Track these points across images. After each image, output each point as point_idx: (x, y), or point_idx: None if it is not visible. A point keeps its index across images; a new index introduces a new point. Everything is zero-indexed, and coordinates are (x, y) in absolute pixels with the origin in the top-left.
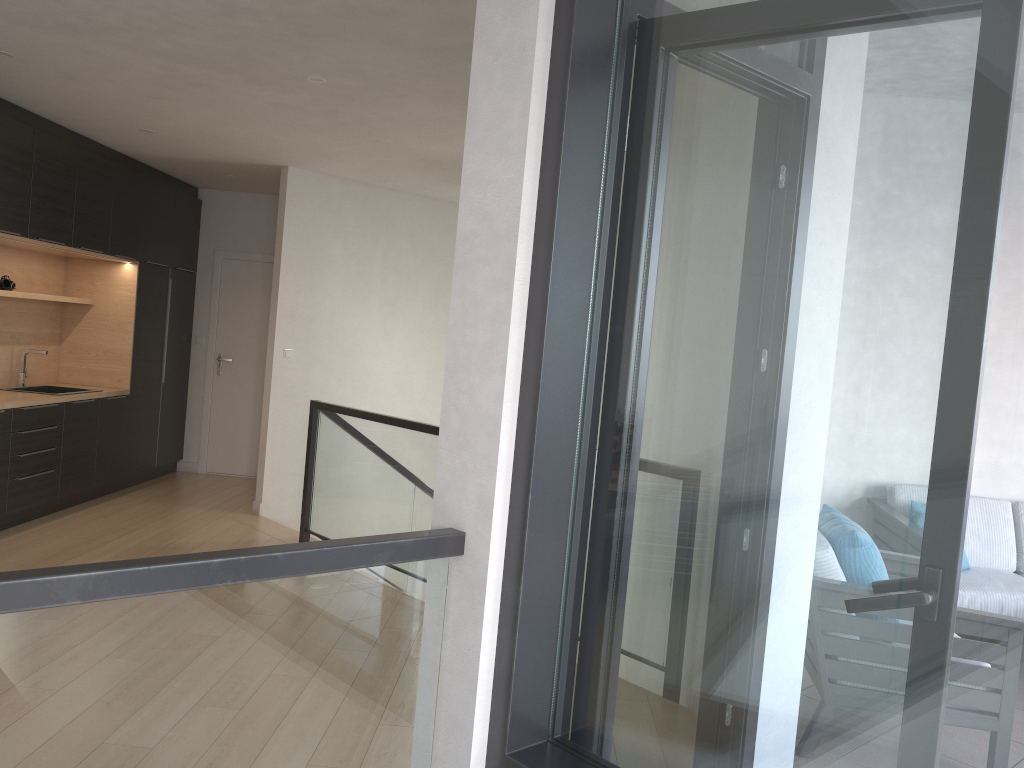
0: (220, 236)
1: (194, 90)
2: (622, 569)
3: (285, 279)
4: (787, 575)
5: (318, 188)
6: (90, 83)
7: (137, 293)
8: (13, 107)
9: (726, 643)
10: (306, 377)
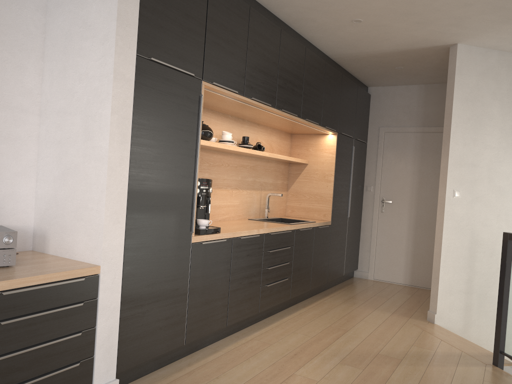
0: (383, 117)
1: None
2: None
3: (454, 134)
4: None
5: (480, 59)
6: None
7: (336, 154)
8: (267, 12)
9: None
10: (470, 213)
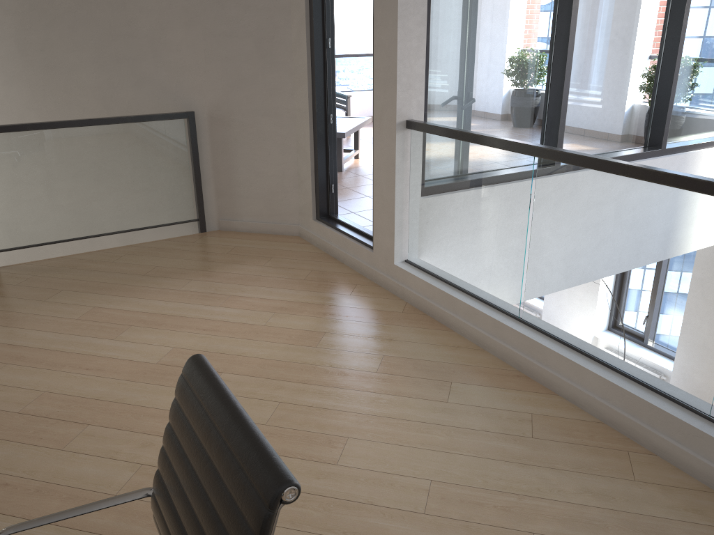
0: None
1: None
2: (435, 116)
3: None
4: (478, 100)
5: None
6: None
7: None
8: None
9: (465, 125)
10: None
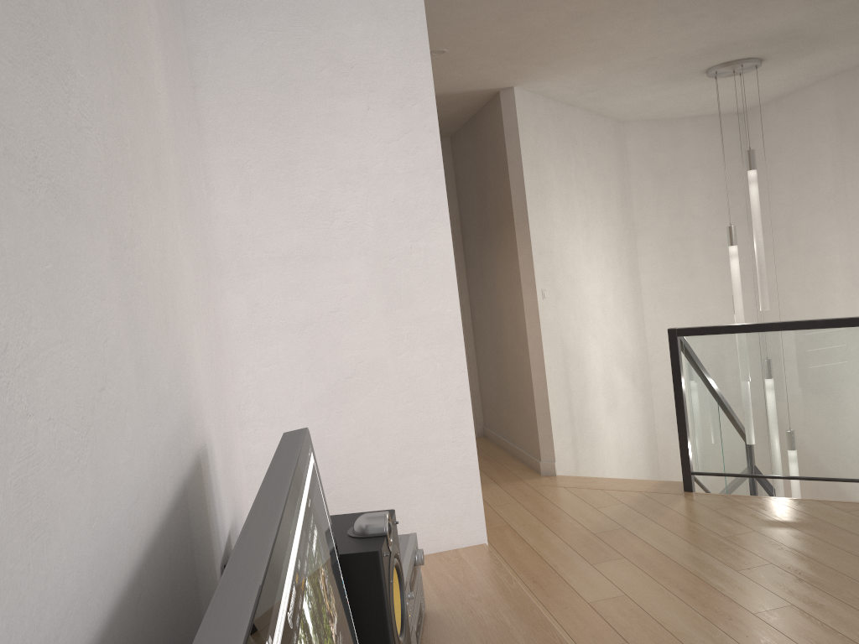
0: None
1: None
2: None
3: (530, 212)
4: None
5: (532, 109)
6: None
7: None
8: None
9: None
10: (557, 316)
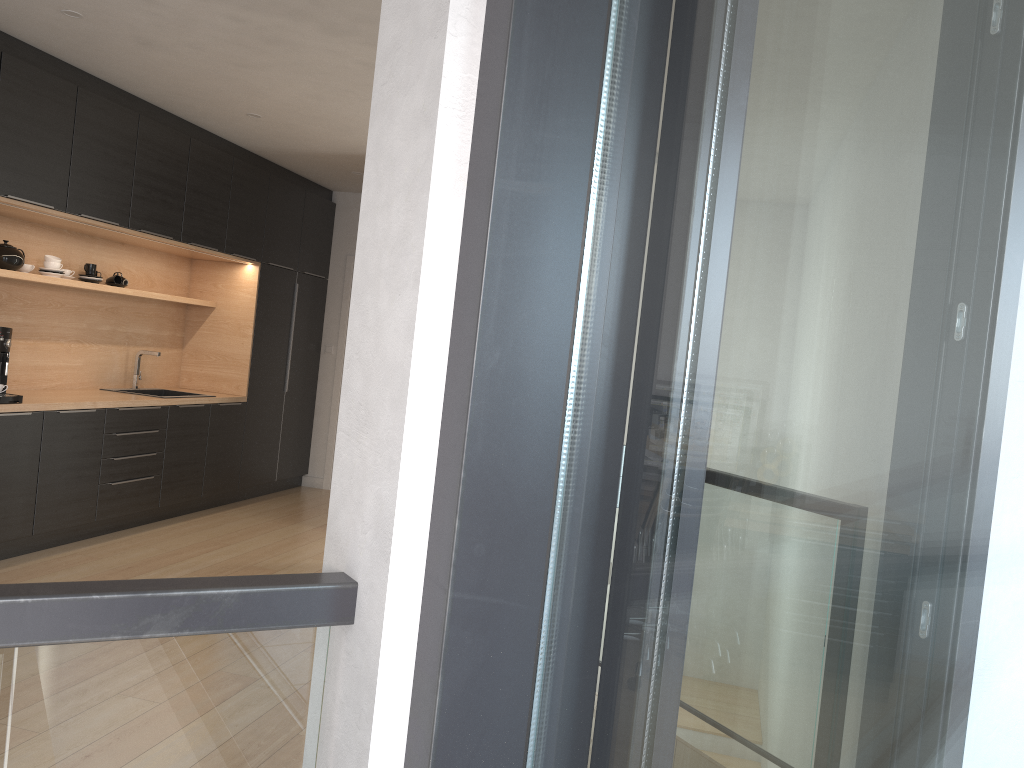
0: (352, 240)
1: (275, 50)
2: (629, 683)
3: None
4: None
5: None
6: (172, 50)
7: (257, 296)
8: (116, 90)
9: None
10: None
